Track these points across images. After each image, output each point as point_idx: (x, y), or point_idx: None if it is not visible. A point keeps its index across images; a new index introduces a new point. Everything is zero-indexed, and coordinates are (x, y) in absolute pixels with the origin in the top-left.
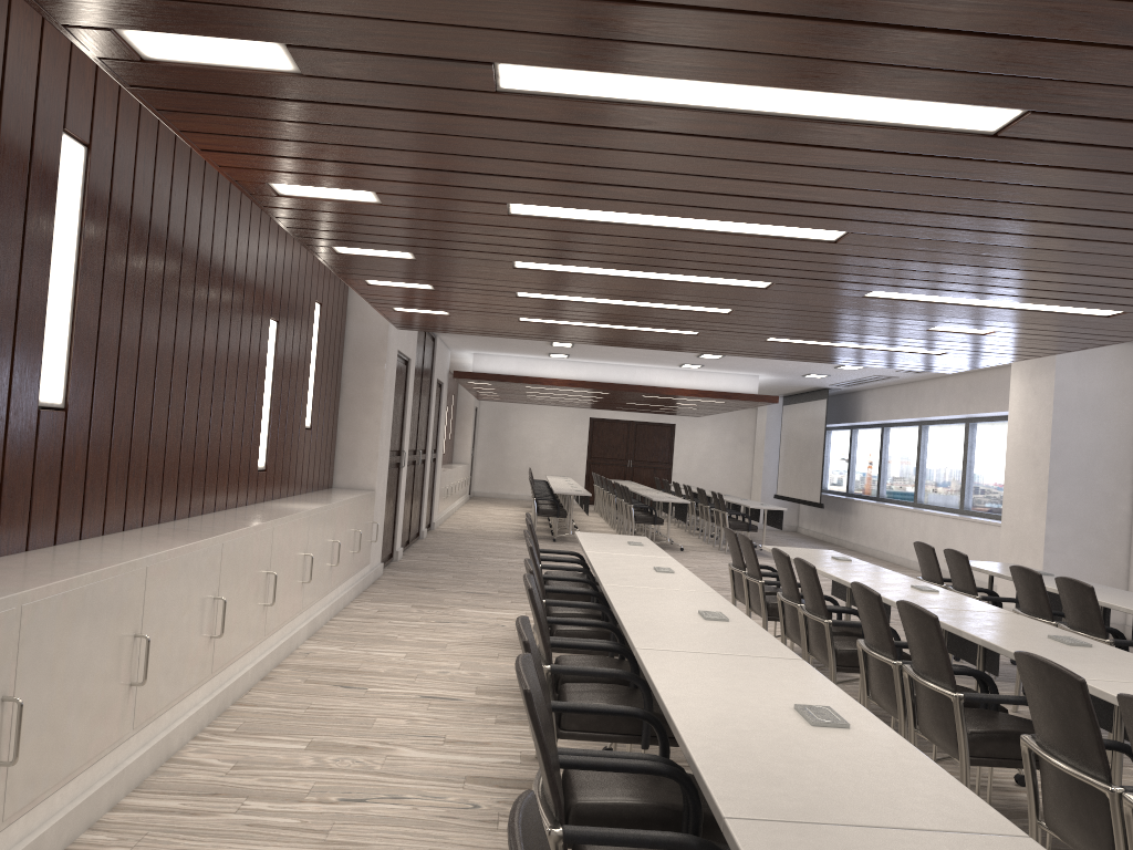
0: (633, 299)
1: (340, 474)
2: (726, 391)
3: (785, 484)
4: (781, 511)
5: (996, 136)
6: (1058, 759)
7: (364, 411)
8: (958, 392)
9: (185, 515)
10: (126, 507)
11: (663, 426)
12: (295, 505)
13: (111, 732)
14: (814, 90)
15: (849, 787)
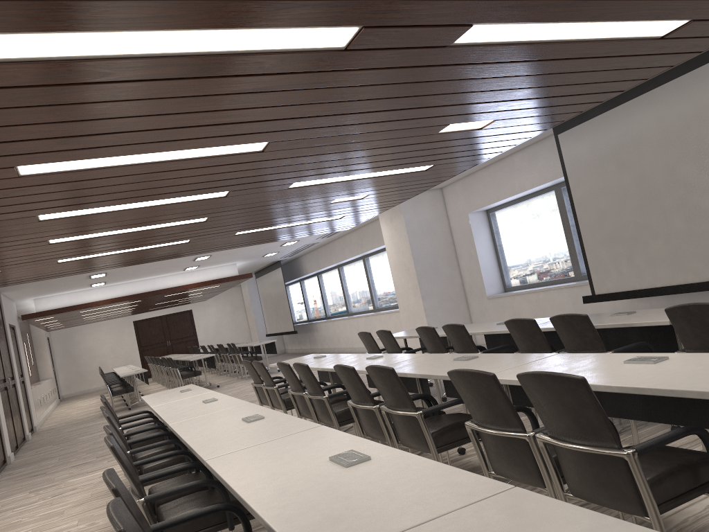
0: (137, 225)
1: None
2: (218, 278)
3: (270, 326)
4: (273, 342)
5: (346, 50)
6: (492, 429)
7: None
8: (354, 242)
9: None
10: None
11: (184, 313)
12: None
13: None
14: (222, 27)
15: (389, 502)
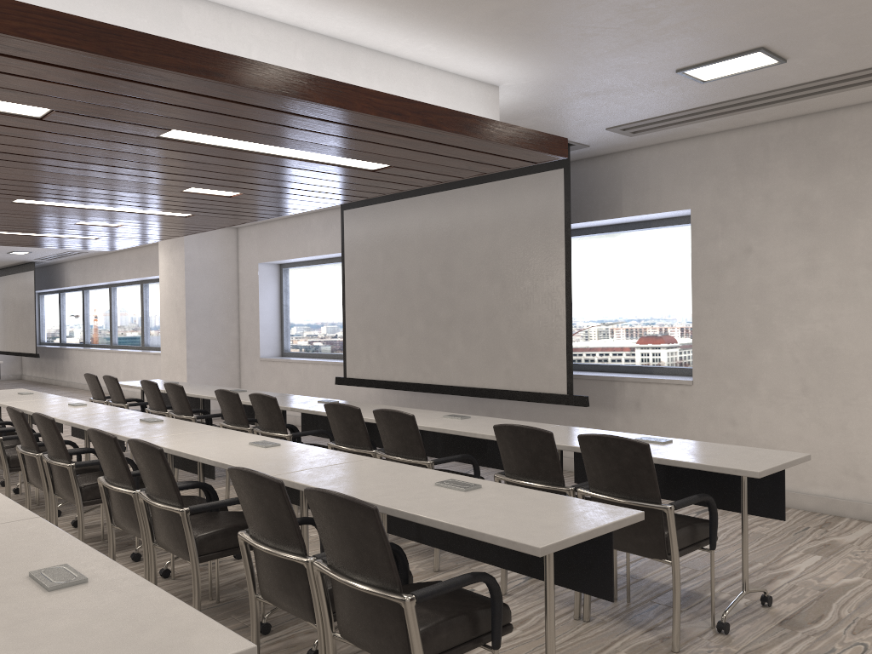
0: None
1: None
2: None
3: (6, 341)
4: None
5: (43, 120)
6: (112, 484)
7: None
8: (133, 262)
9: None
10: None
11: None
12: None
13: None
14: None
15: None
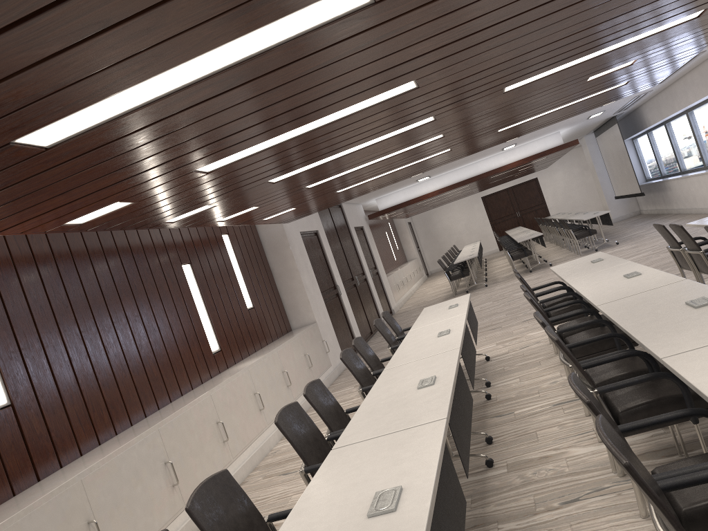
0: (372, 159)
1: (293, 320)
2: (541, 151)
3: (617, 188)
4: (608, 213)
5: (378, 2)
6: None
7: (290, 278)
8: (696, 82)
9: (154, 410)
10: (96, 431)
11: (529, 182)
12: (244, 364)
13: None
14: (202, 53)
15: None
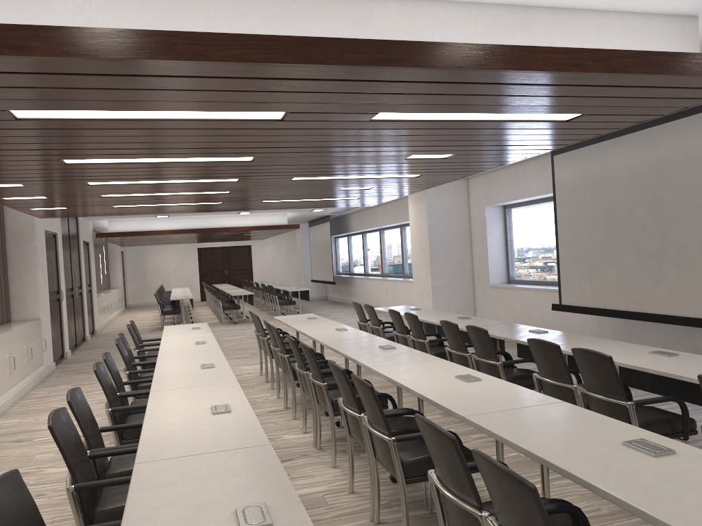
0: (170, 192)
1: (15, 312)
2: (269, 225)
3: (315, 273)
4: (308, 291)
5: (283, 120)
6: (345, 406)
7: (25, 271)
8: (393, 211)
9: None
10: None
11: (244, 247)
12: None
13: None
14: (180, 111)
15: (206, 439)
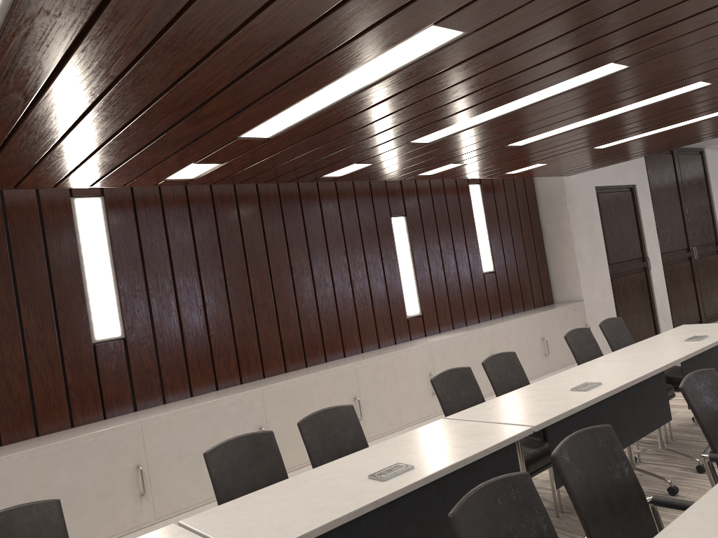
0: (585, 116)
1: (557, 292)
2: None
3: None
4: None
5: None
6: None
7: (561, 243)
8: None
9: (300, 367)
10: (216, 376)
11: None
12: (437, 337)
13: (122, 523)
14: None
15: None
